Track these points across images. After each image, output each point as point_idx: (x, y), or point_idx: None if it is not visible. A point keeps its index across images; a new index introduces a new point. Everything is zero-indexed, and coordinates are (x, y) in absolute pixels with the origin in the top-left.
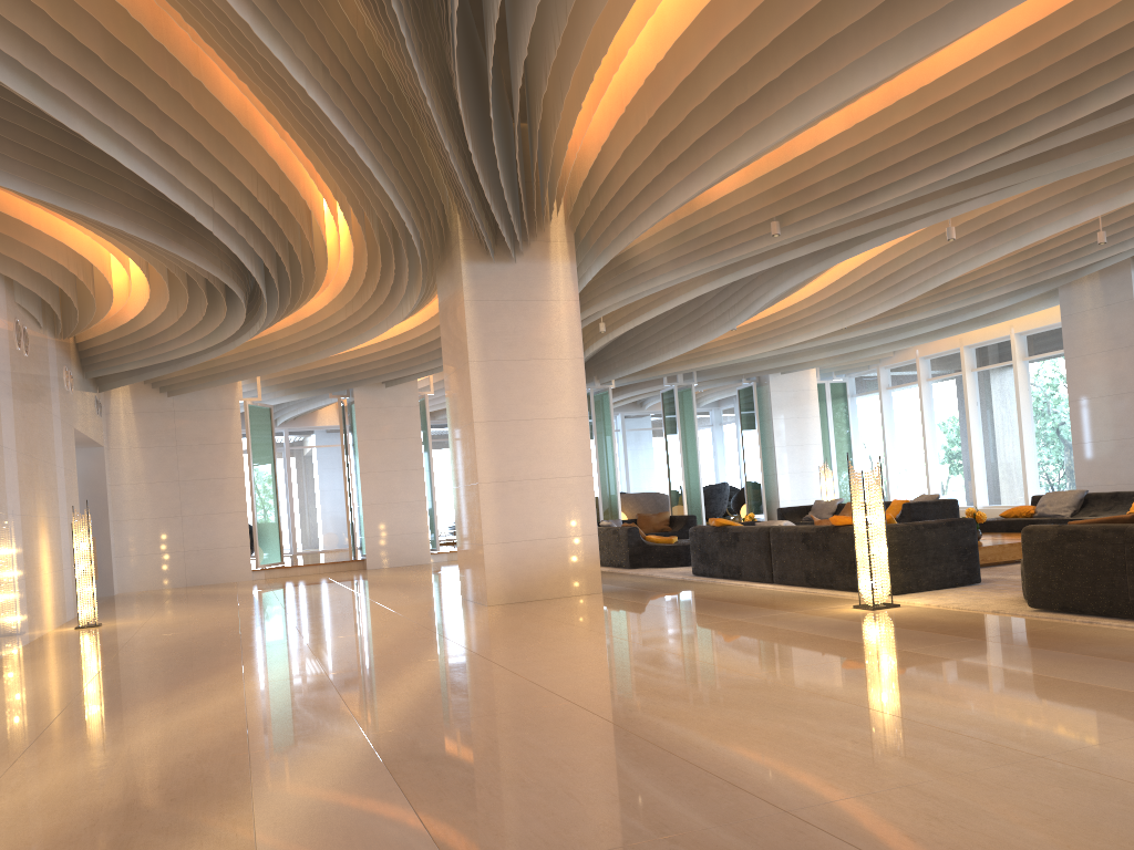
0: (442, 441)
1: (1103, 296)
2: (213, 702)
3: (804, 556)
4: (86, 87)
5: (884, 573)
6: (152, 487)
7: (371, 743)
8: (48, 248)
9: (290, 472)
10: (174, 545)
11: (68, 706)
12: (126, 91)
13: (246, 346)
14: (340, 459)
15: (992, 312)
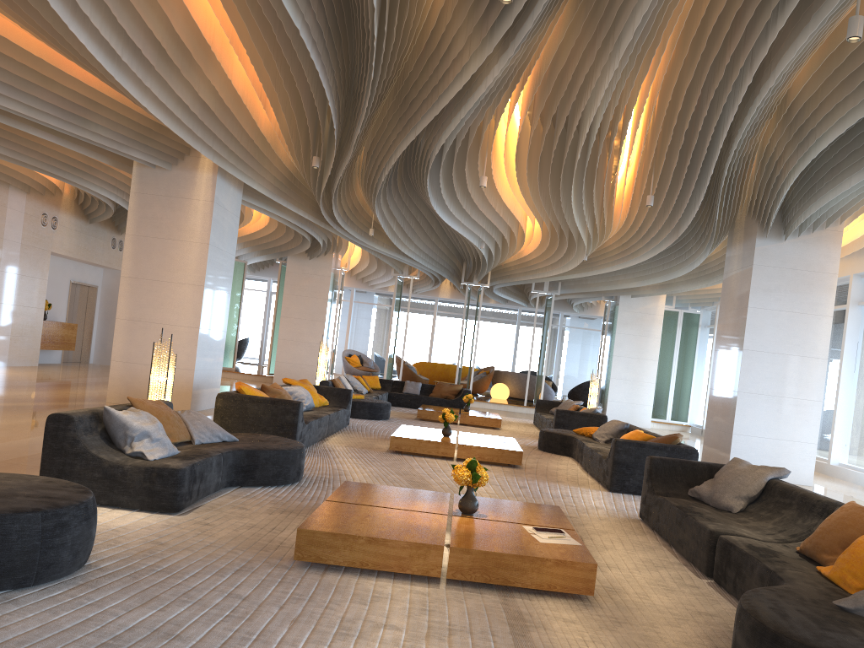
0: (419, 310)
1: (742, 259)
2: None
3: None
4: None
5: None
6: None
7: None
8: None
9: None
10: None
11: None
12: None
13: None
14: (344, 311)
15: None
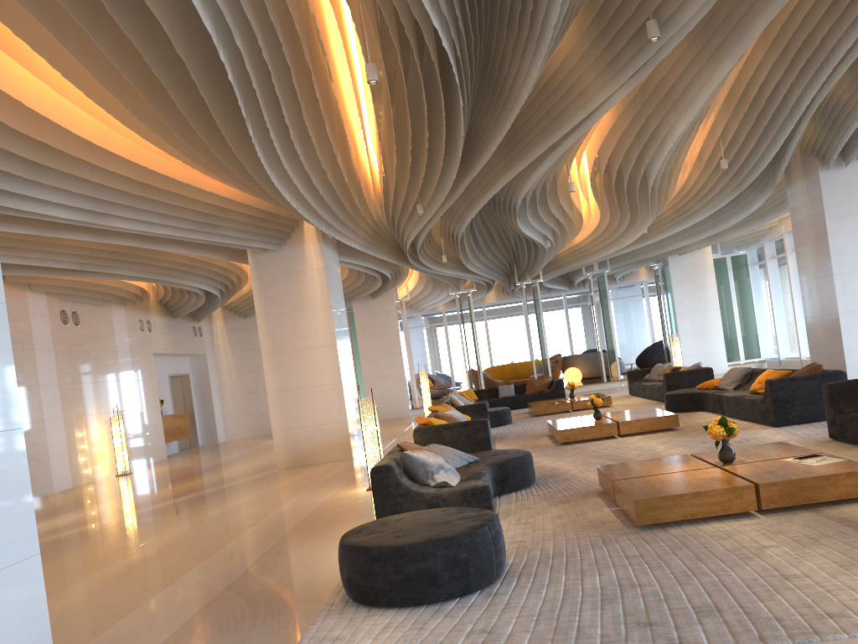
0: (469, 320)
1: (807, 193)
2: None
3: None
4: None
5: None
6: (239, 375)
7: None
8: None
9: None
10: (254, 410)
11: None
12: None
13: None
14: None
15: (783, 202)
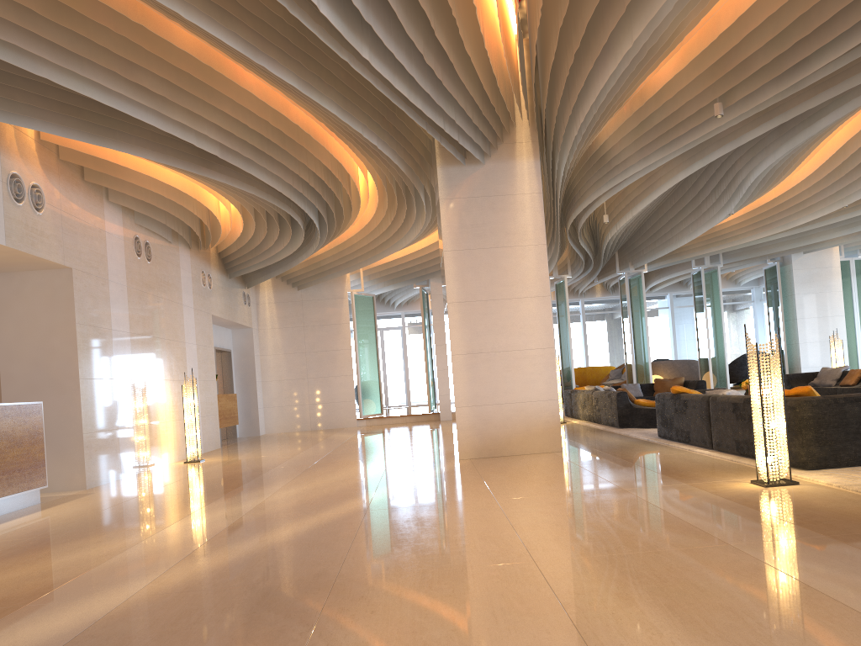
0: None
1: None
2: (116, 543)
3: (734, 425)
4: (44, 39)
5: (781, 449)
6: (287, 357)
7: (114, 608)
8: (143, 181)
9: (405, 344)
10: (302, 399)
11: (37, 536)
12: (82, 40)
13: (336, 250)
14: None
15: None
